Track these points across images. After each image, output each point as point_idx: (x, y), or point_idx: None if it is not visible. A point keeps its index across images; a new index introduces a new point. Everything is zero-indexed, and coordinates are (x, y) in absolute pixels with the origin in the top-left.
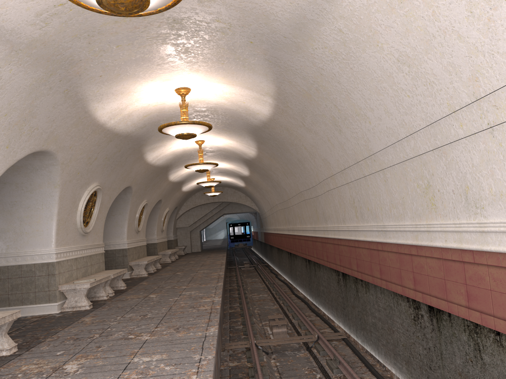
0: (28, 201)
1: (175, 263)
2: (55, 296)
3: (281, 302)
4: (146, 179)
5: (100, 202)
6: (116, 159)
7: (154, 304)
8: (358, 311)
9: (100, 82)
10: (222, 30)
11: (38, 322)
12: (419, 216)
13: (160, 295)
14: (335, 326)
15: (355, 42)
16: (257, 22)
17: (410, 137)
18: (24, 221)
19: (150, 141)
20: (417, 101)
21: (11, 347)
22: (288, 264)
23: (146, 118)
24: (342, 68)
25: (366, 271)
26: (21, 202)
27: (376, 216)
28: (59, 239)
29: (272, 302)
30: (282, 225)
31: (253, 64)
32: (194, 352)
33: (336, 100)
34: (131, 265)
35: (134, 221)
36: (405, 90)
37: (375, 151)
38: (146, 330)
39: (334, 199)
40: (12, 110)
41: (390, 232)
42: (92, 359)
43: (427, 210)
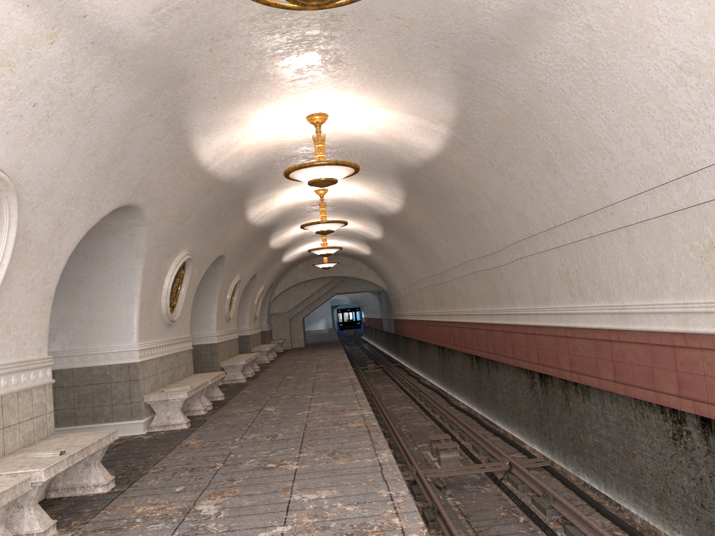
0: (100, 276)
1: (276, 363)
2: (139, 411)
3: (437, 417)
4: (242, 246)
5: (189, 277)
6: (212, 217)
7: (278, 420)
8: (569, 428)
9: (212, 107)
10: (396, 30)
11: (123, 447)
12: (691, 292)
13: (280, 408)
14: (526, 449)
15: (610, 43)
16: (454, 18)
17: (683, 179)
18: (95, 305)
19: (257, 191)
20: (705, 127)
21: (108, 481)
22: (438, 363)
23: (259, 157)
24: (579, 82)
25: (587, 370)
26: (89, 278)
27: (608, 292)
28: (142, 330)
29: (423, 416)
30: (430, 309)
31: (431, 78)
32: (376, 486)
33: (557, 128)
34: (223, 366)
35: (224, 304)
36: (685, 111)
37: (616, 200)
38: (287, 457)
39: (531, 270)
40: (101, 147)
41: (634, 315)
42: (232, 496)
43: (707, 282)
